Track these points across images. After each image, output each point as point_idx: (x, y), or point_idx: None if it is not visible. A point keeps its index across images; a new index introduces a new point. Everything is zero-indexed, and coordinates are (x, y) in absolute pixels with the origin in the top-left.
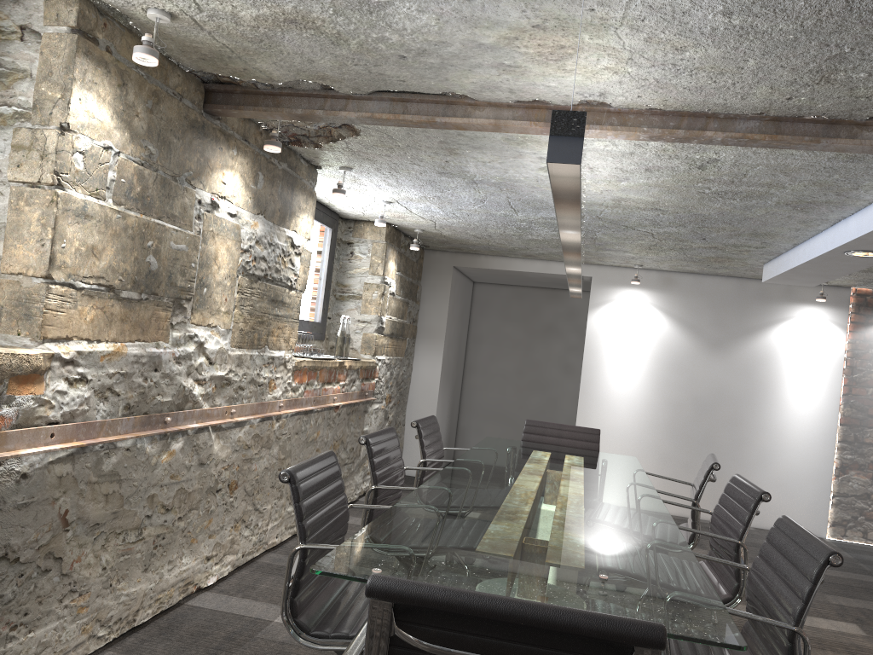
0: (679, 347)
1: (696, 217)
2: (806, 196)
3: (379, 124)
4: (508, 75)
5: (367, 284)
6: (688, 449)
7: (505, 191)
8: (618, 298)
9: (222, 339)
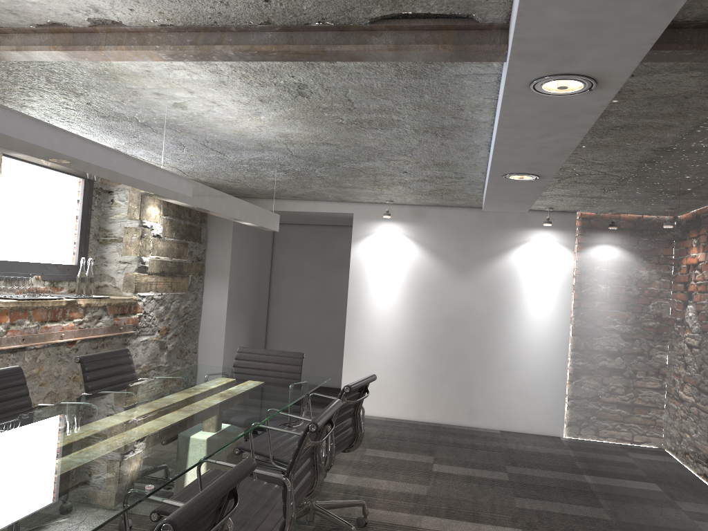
0: (431, 272)
1: (370, 149)
2: (430, 121)
3: None
4: None
5: (126, 228)
6: (441, 362)
7: (182, 133)
8: (377, 231)
9: None
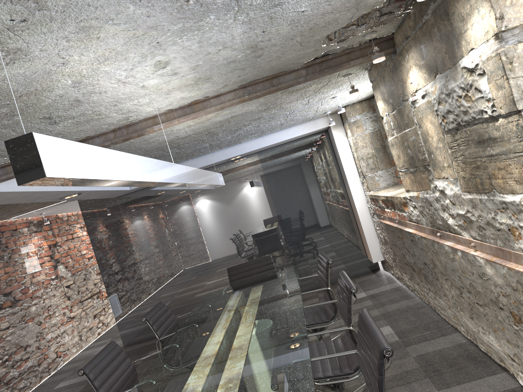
0: None
1: None
2: None
3: (289, 85)
4: None
5: None
6: None
7: None
8: None
9: (454, 186)
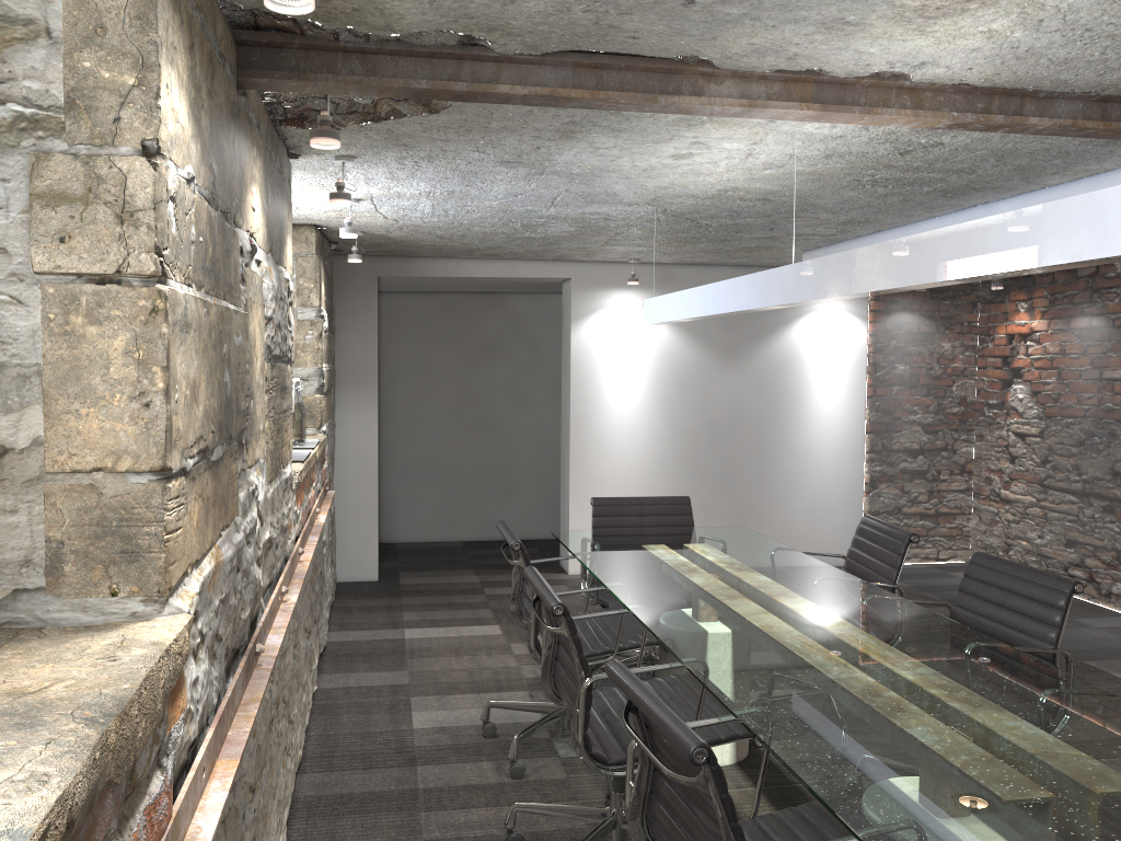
0: (687, 361)
1: (803, 206)
2: (981, 182)
3: (552, 104)
4: (823, 35)
5: None
6: (707, 486)
7: (574, 183)
8: (607, 305)
9: (262, 477)
